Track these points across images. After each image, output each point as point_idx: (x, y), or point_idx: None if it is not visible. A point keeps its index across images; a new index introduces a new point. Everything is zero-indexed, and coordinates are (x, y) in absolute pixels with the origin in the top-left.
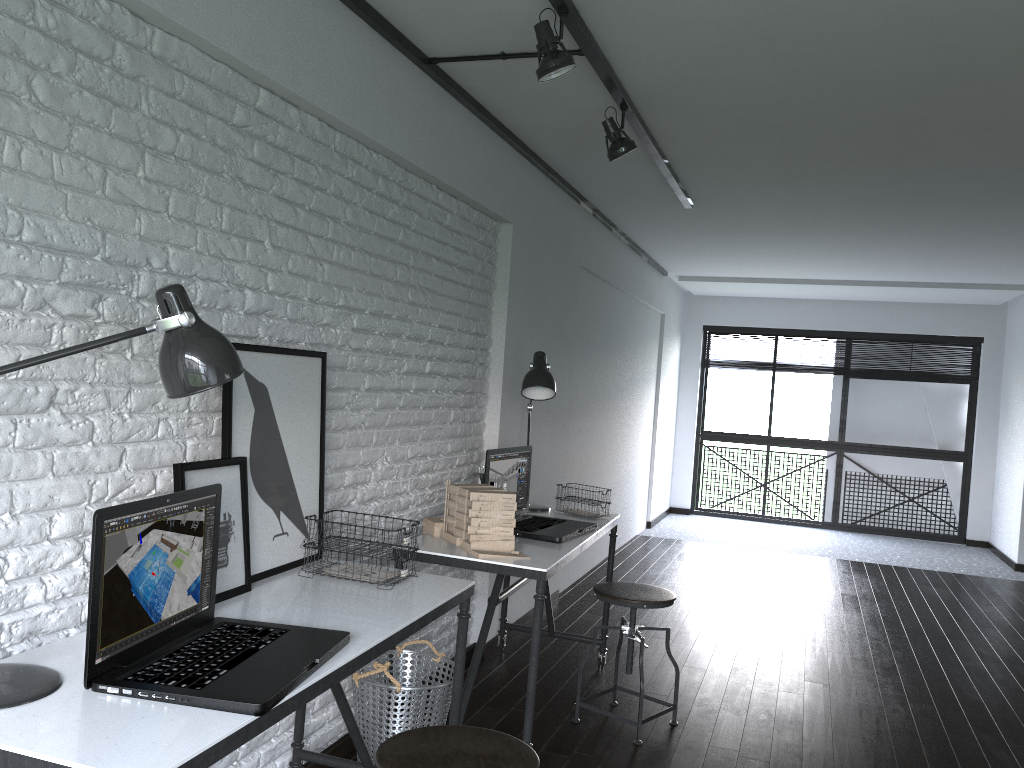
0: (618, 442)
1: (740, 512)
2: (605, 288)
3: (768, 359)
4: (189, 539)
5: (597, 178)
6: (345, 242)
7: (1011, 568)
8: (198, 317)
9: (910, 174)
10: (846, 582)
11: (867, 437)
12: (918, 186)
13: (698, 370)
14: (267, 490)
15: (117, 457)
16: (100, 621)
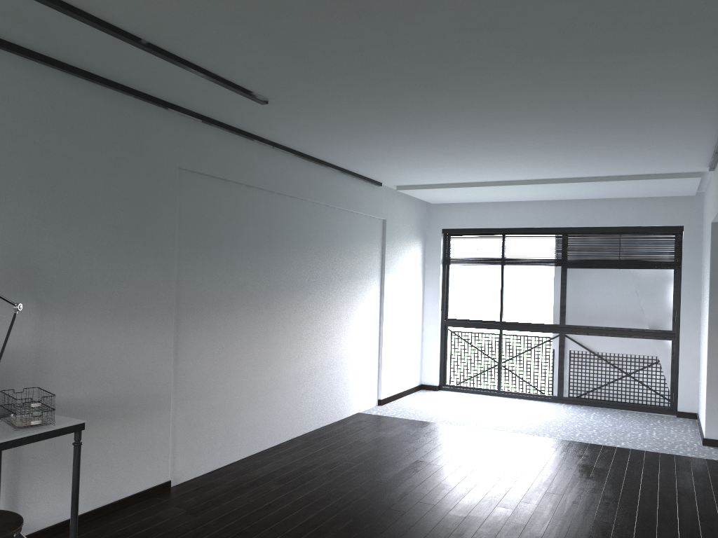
0: (305, 333)
1: (480, 388)
2: (253, 193)
3: (497, 255)
4: None
5: (133, 74)
6: None
7: (701, 442)
8: None
9: (397, 29)
10: (506, 462)
11: (586, 320)
12: (431, 47)
13: (439, 267)
14: None
15: None
16: None
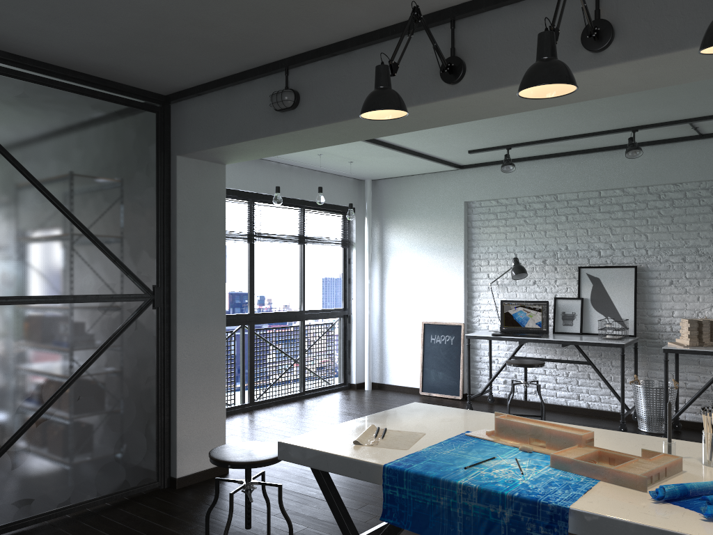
0: None
1: None
2: None
3: None
4: (535, 311)
5: None
6: (662, 223)
7: None
8: (516, 263)
9: None
10: None
11: None
12: None
13: None
14: (600, 309)
15: (553, 296)
16: (503, 321)
